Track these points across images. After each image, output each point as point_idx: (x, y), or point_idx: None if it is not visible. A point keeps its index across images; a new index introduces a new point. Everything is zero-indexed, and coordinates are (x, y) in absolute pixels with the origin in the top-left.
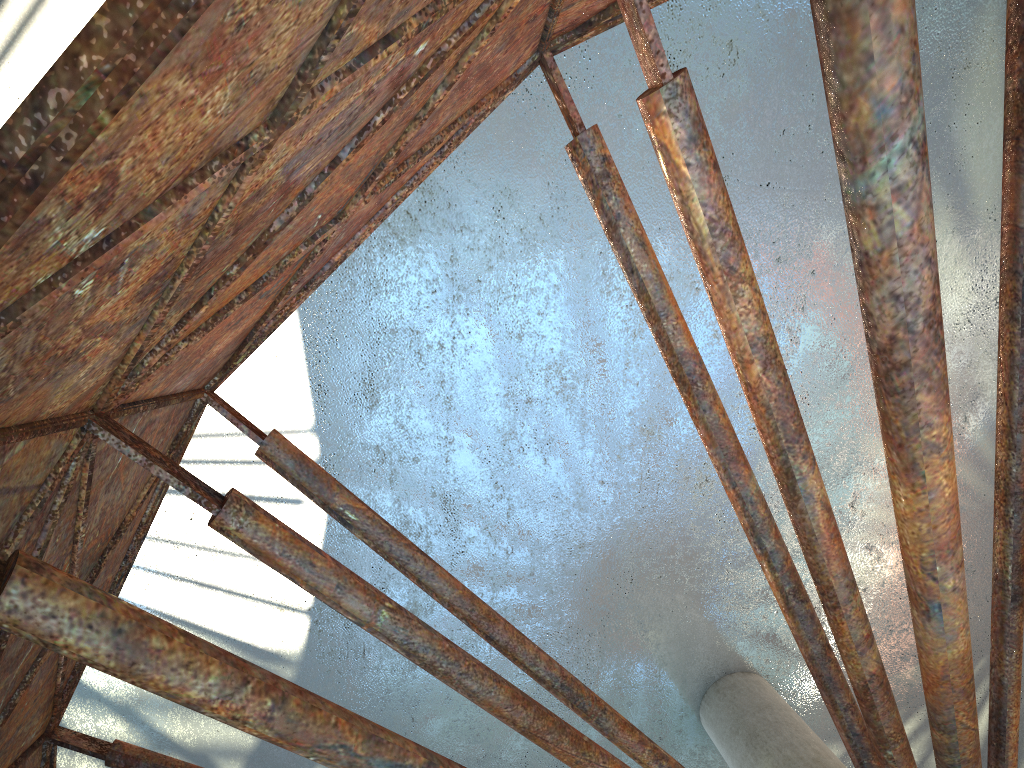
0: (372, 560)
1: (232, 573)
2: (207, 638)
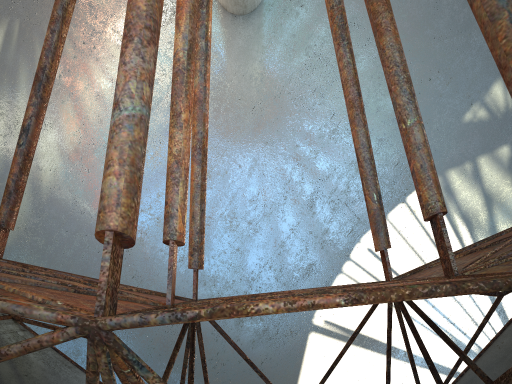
0: (359, 204)
1: (420, 241)
2: (455, 221)
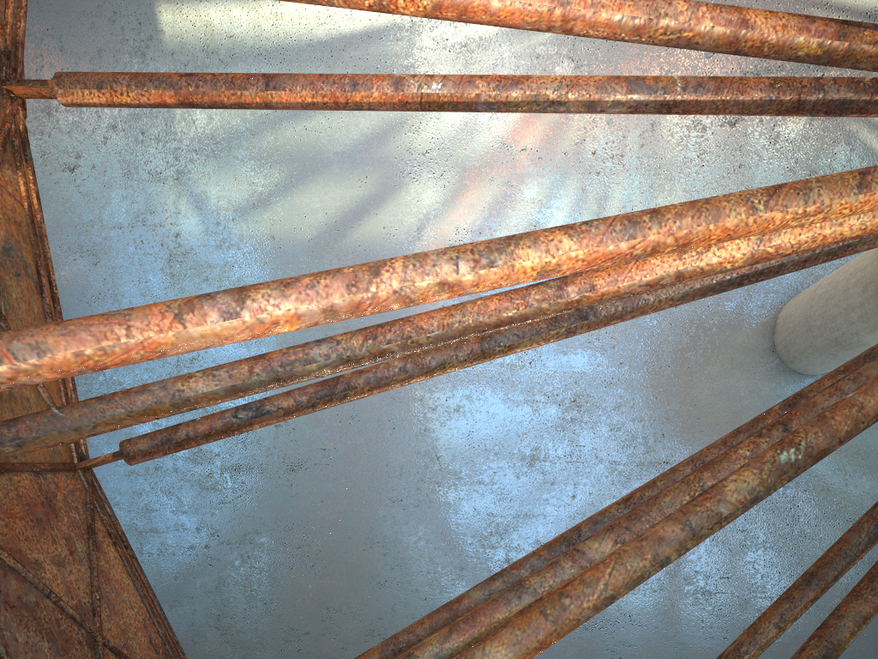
0: None
1: None
2: None
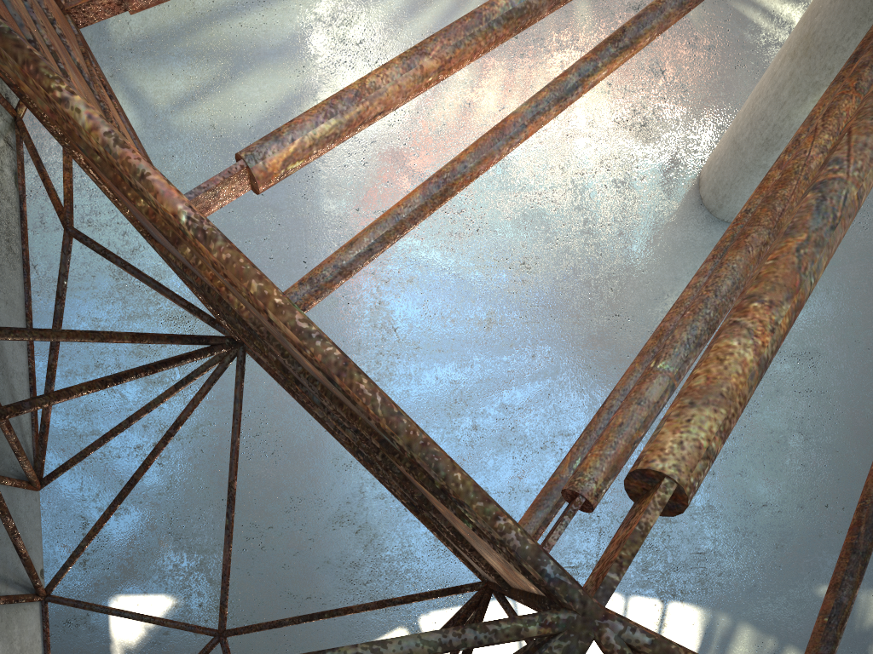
0: None
1: None
2: None
